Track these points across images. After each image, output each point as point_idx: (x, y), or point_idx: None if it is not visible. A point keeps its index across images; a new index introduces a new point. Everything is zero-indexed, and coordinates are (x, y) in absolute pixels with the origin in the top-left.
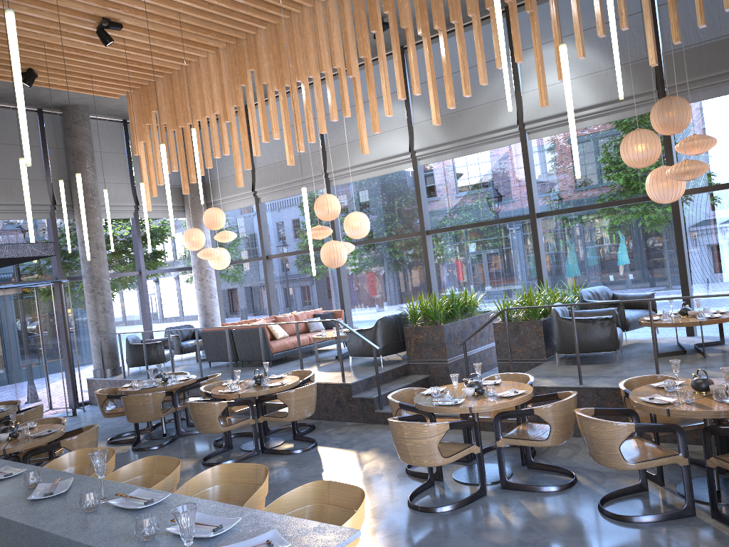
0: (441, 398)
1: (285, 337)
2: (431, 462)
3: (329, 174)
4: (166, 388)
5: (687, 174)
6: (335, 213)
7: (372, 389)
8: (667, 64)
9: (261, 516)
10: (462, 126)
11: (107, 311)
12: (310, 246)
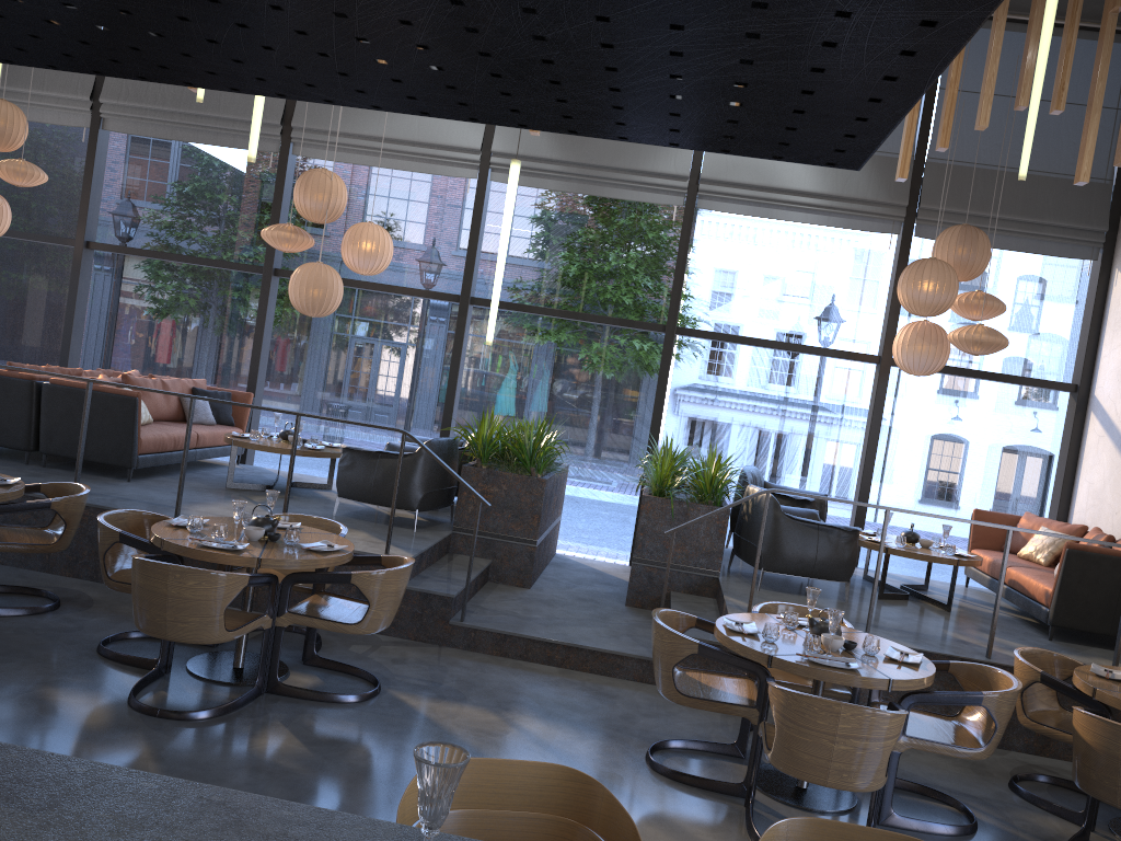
0: (806, 650)
1: (150, 425)
2: (867, 785)
3: (294, 131)
4: None
5: (986, 347)
6: (338, 213)
7: (425, 576)
8: (929, 175)
9: None
10: (592, 143)
11: None
12: (498, 282)
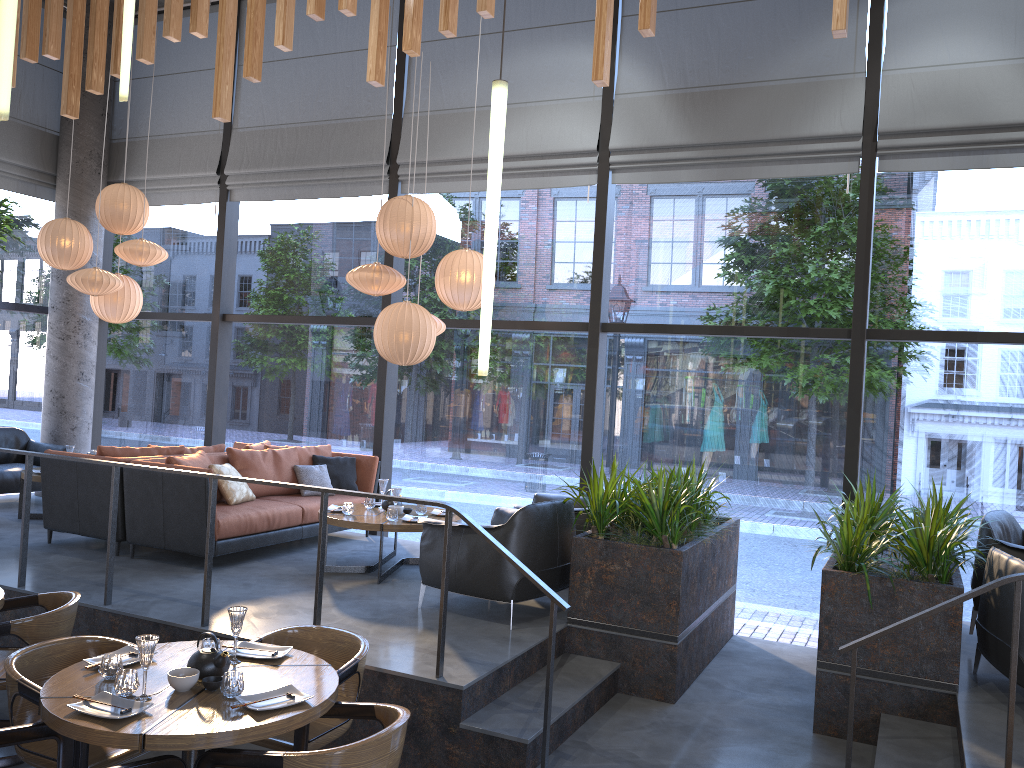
0: None
1: (249, 502)
2: None
3: (400, 168)
4: None
5: None
6: (425, 242)
7: (505, 702)
8: None
9: None
10: (730, 117)
11: None
12: (487, 275)
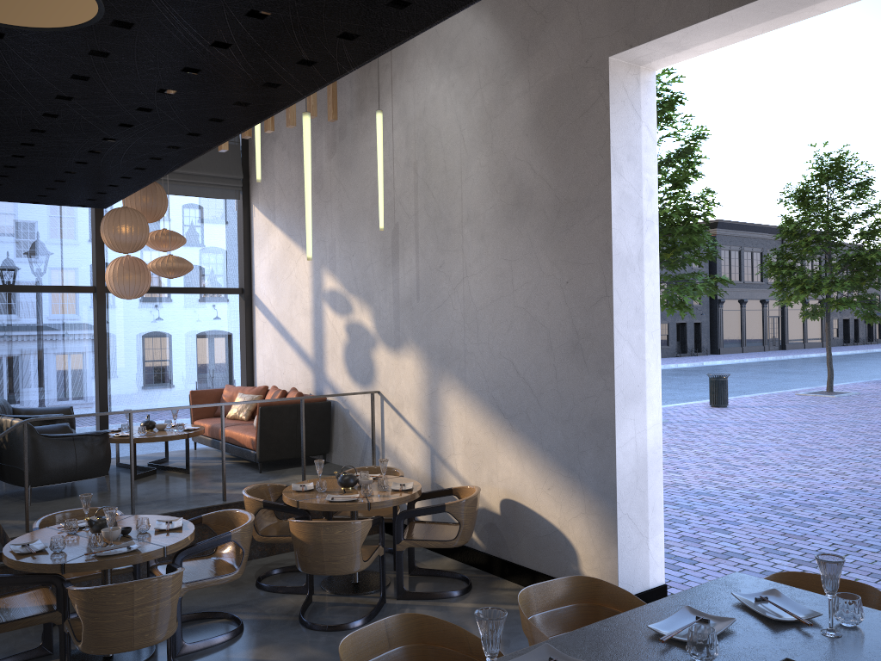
0: (92, 548)
1: None
2: (165, 634)
3: None
4: None
5: (178, 271)
6: None
7: None
8: None
9: (667, 603)
10: None
11: None
12: None
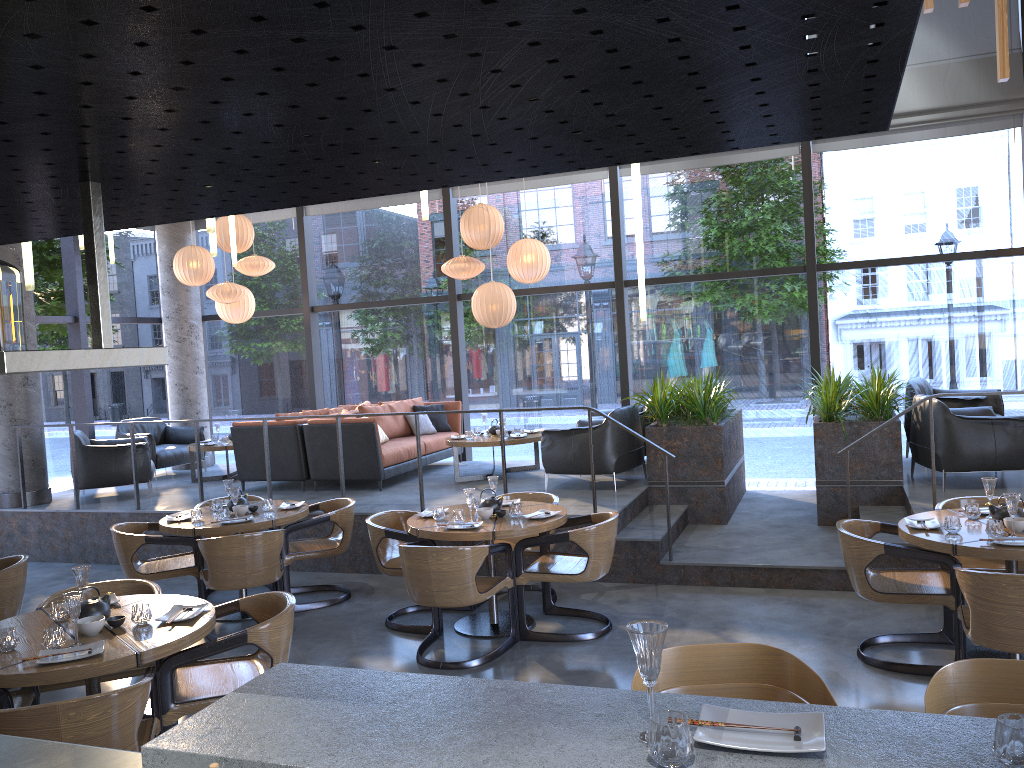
0: (989, 535)
1: (387, 442)
2: None
3: None
4: (275, 523)
5: None
6: (498, 237)
7: (632, 527)
8: None
9: None
10: None
11: (32, 384)
12: (640, 267)
